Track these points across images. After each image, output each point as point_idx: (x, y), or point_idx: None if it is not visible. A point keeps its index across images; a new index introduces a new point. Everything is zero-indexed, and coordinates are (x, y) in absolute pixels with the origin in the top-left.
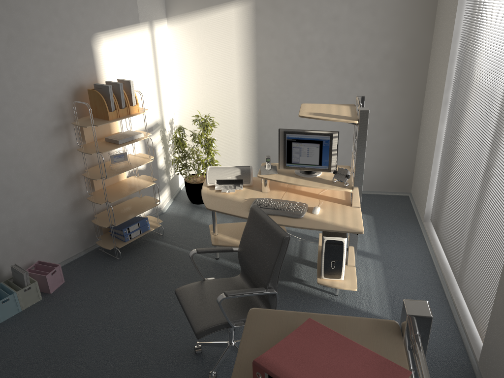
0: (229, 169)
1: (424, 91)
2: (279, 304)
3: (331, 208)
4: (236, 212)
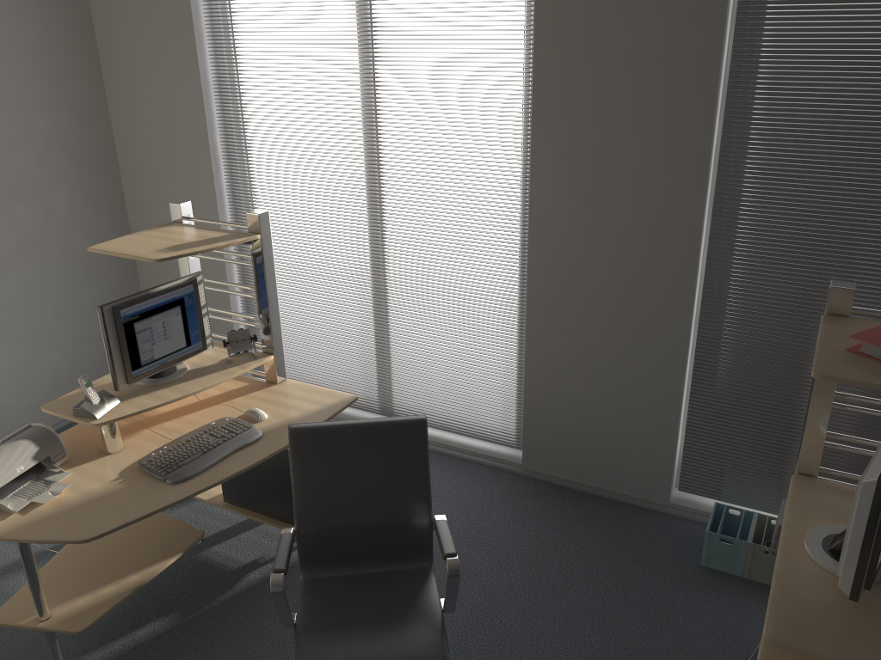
0: (4, 453)
1: (123, 194)
2: (292, 610)
3: (264, 401)
4: (159, 502)
